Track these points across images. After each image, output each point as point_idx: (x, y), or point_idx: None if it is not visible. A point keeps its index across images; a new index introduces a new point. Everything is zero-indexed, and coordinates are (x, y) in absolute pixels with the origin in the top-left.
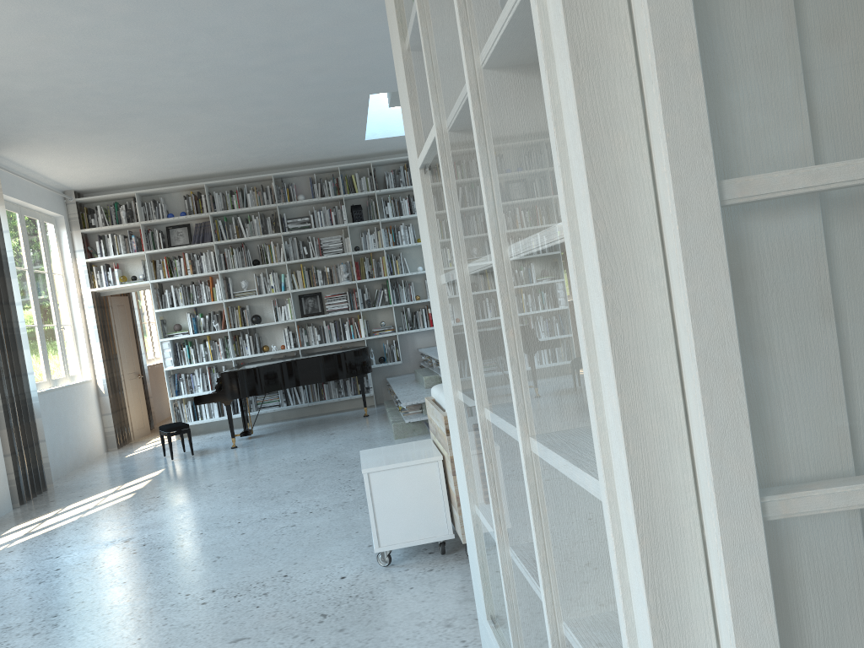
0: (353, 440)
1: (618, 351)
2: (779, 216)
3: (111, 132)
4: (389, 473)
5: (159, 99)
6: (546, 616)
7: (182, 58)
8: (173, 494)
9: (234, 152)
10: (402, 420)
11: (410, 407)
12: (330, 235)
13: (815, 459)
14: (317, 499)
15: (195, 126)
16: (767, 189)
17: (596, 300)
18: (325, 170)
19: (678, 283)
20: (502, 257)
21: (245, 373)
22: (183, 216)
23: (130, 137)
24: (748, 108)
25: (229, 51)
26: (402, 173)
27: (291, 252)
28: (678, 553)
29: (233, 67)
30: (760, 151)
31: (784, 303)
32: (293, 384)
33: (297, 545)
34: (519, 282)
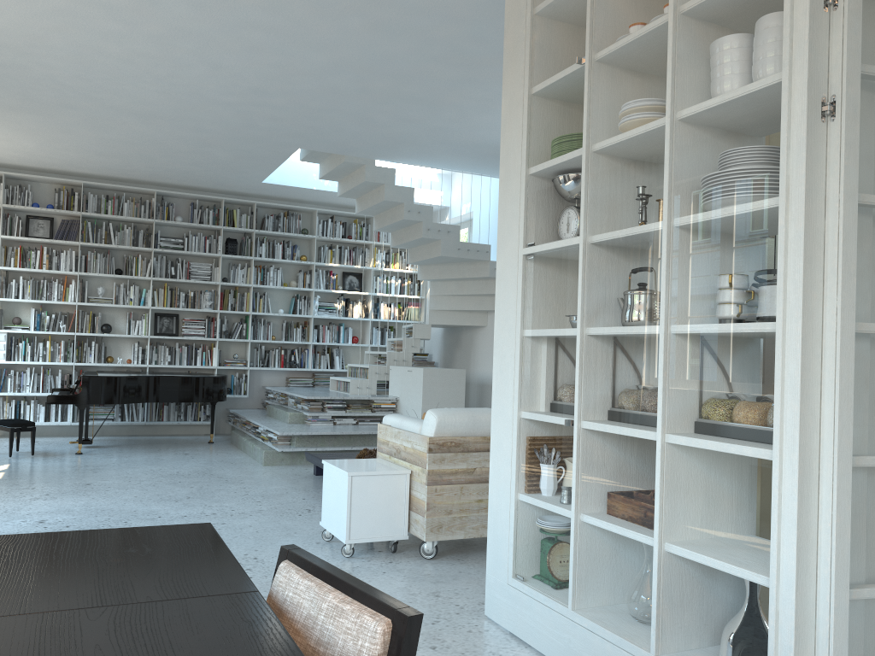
0: (218, 462)
1: (802, 385)
2: (871, 341)
3: (34, 115)
4: (367, 479)
5: (110, 102)
6: (657, 538)
7: (168, 78)
8: (49, 487)
9: (133, 161)
10: (272, 449)
11: (281, 437)
12: (199, 261)
13: (870, 443)
14: (228, 506)
15: (120, 132)
16: (868, 329)
17: (792, 362)
18: (209, 198)
19: (832, 360)
20: (668, 331)
21: (108, 380)
22: (52, 209)
23: (47, 123)
24: (866, 295)
25: (214, 85)
26: (282, 219)
27: (158, 269)
28: (810, 478)
29: (205, 96)
30: (868, 313)
31: (868, 376)
32: (151, 399)
33: (244, 538)
34: (690, 346)
